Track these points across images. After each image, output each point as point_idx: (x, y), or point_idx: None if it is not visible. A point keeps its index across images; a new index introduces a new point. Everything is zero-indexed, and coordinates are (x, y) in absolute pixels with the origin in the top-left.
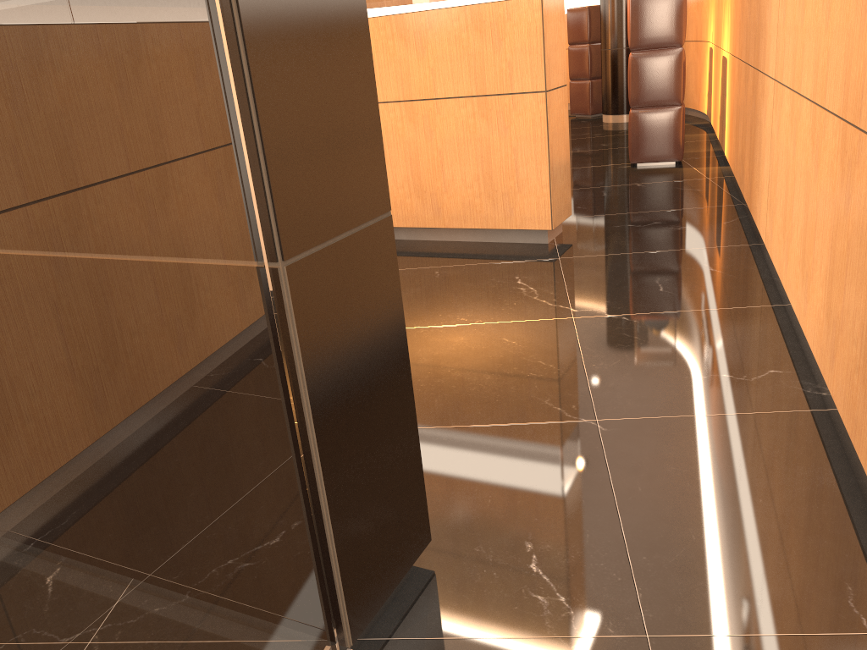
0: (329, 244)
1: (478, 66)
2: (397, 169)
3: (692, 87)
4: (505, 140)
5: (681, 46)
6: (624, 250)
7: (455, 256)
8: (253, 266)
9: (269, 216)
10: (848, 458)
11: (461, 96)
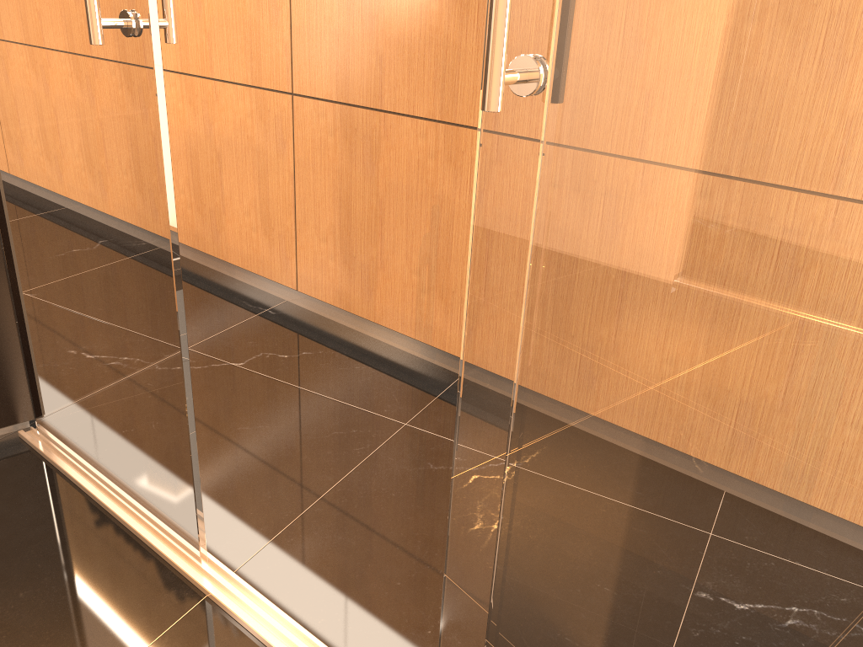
0: None
1: None
2: None
3: None
4: None
5: None
6: None
7: None
8: None
9: None
10: (190, 263)
11: None
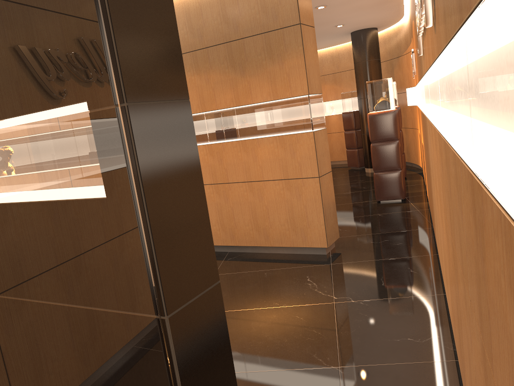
0: (189, 302)
1: (284, 165)
2: (245, 216)
3: (413, 152)
4: (300, 201)
5: (397, 140)
6: (366, 259)
7: (276, 262)
8: (154, 320)
9: (161, 297)
10: None
11: (276, 179)
